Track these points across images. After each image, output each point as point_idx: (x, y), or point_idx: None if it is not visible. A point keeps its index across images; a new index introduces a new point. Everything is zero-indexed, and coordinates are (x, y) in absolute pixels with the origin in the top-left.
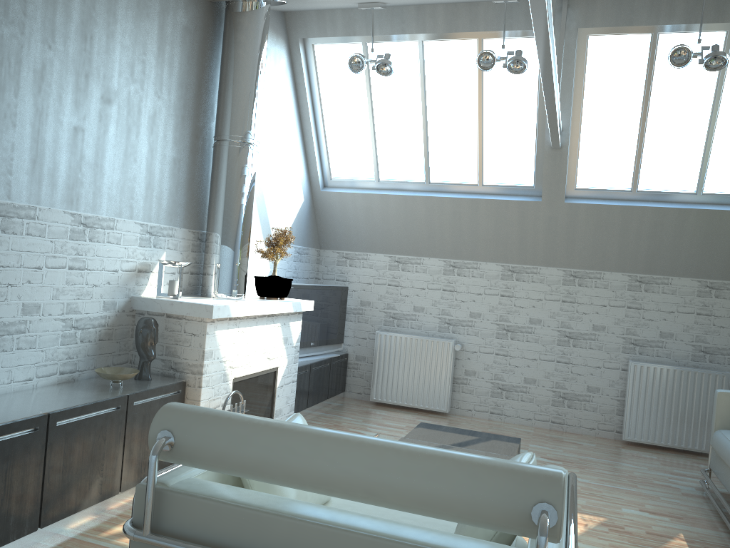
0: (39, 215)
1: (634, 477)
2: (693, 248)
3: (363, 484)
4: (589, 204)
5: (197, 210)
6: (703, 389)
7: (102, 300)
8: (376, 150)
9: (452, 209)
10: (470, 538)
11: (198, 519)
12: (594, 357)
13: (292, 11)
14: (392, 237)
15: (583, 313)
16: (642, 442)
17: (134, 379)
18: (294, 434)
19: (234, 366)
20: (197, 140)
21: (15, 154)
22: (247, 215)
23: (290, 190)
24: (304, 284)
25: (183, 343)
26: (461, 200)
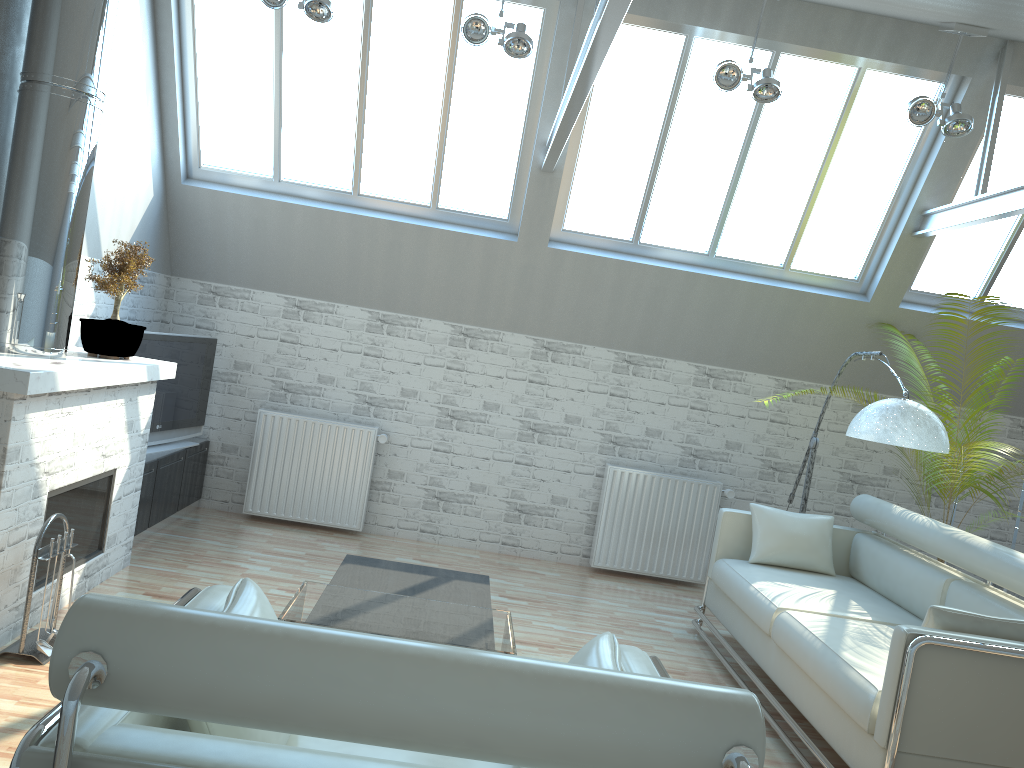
0: None
1: (616, 618)
2: (696, 324)
3: (467, 731)
4: (580, 253)
5: None
6: (691, 503)
7: None
8: (281, 132)
9: (390, 238)
10: None
11: None
12: (563, 458)
13: None
14: (293, 270)
15: (555, 399)
16: (615, 569)
17: None
18: (341, 653)
19: (52, 471)
20: None
21: None
22: (80, 218)
23: (134, 177)
24: (152, 332)
25: None
26: (405, 226)
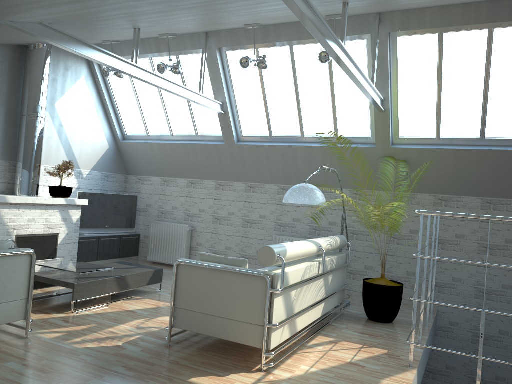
0: None
1: None
2: (304, 169)
3: None
4: (248, 145)
5: (12, 151)
6: None
7: None
8: (144, 118)
9: (184, 150)
10: None
11: None
12: (260, 234)
13: None
14: (160, 167)
15: (255, 208)
16: None
17: None
18: None
19: (17, 228)
20: (10, 115)
21: None
22: (36, 153)
23: (95, 141)
24: (98, 192)
25: None
26: (187, 144)
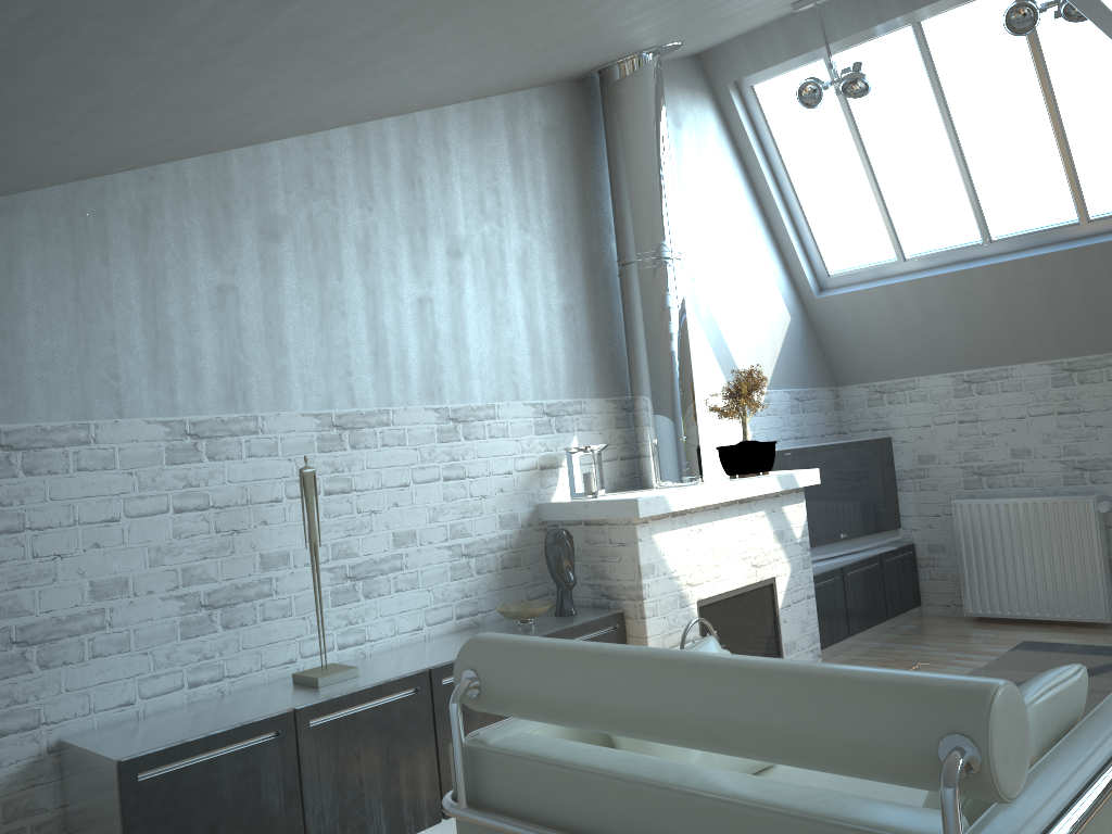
0: (394, 418)
1: None
2: None
3: (700, 723)
4: None
5: (613, 370)
6: None
7: (496, 515)
8: (888, 213)
9: (1041, 275)
10: (887, 802)
11: (518, 786)
12: None
13: (709, 50)
14: (948, 345)
15: None
16: None
17: (554, 615)
18: (612, 660)
19: (695, 582)
20: (594, 272)
21: (351, 350)
22: (682, 361)
23: (762, 308)
24: (808, 445)
25: (611, 558)
26: (1053, 255)
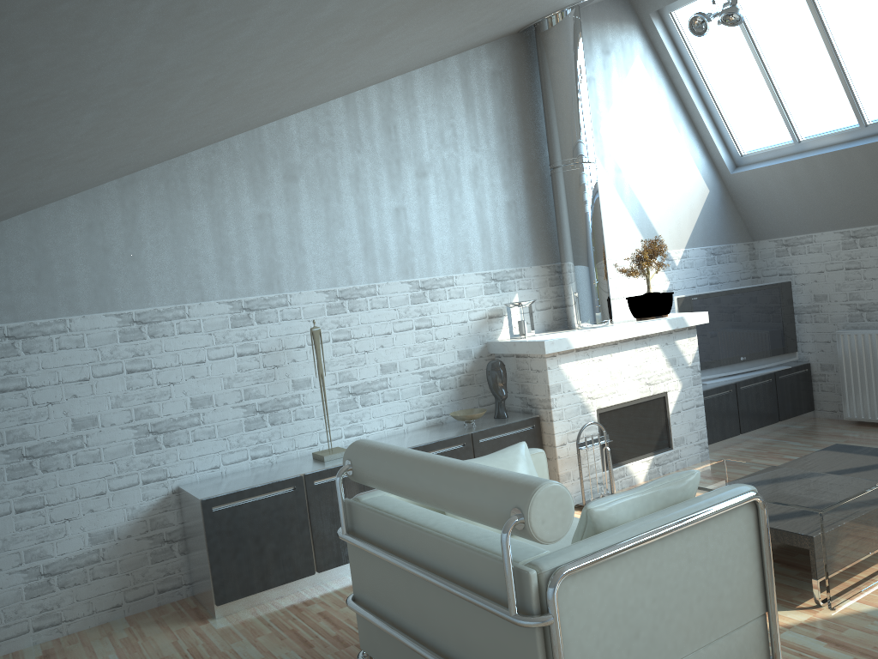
0: (379, 290)
1: None
2: None
3: (431, 495)
4: None
5: (547, 244)
6: None
7: (455, 350)
8: (783, 106)
9: None
10: (518, 542)
11: (367, 524)
12: None
13: None
14: (836, 208)
15: None
16: None
17: (493, 418)
18: (403, 459)
19: (595, 396)
20: (532, 175)
21: (348, 247)
22: (594, 238)
23: (682, 186)
24: (713, 291)
25: (532, 380)
26: None
